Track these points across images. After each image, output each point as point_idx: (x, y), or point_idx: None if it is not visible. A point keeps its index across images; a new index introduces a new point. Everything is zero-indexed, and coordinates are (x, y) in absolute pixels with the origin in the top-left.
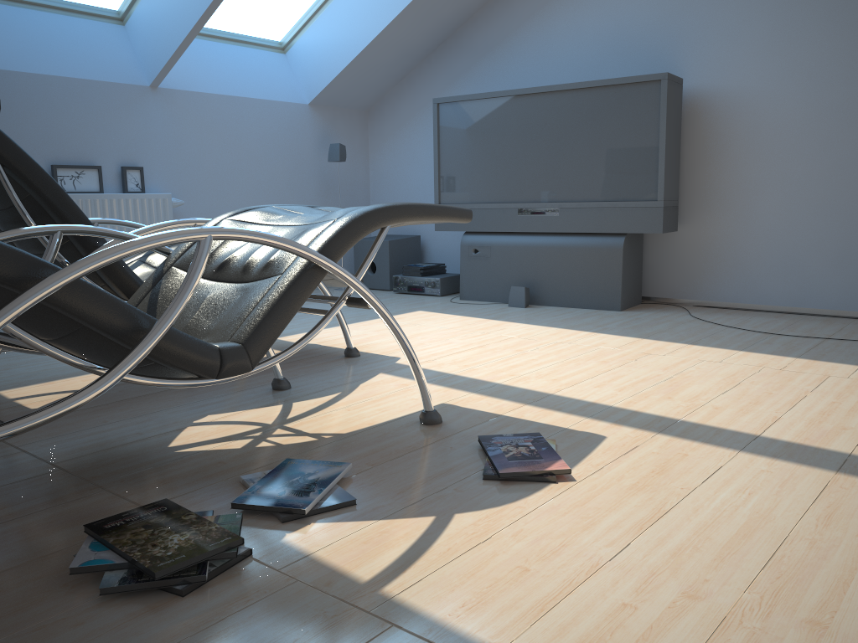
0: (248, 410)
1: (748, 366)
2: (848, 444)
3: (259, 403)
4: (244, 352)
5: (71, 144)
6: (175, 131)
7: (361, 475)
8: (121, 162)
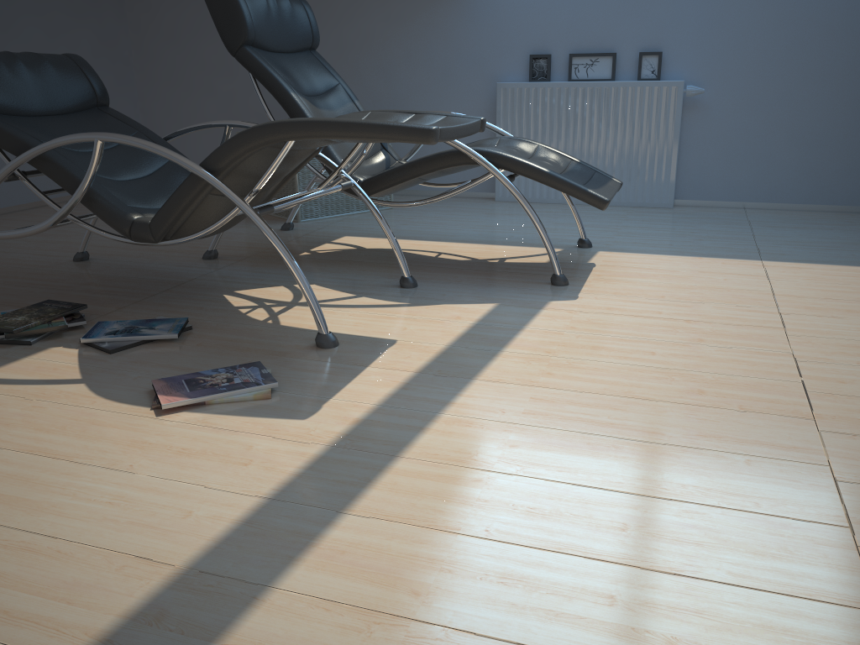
0: (333, 290)
1: (841, 510)
2: (319, 589)
3: (357, 289)
4: (146, 227)
5: (594, 32)
6: (715, 8)
7: (174, 345)
8: (643, 47)
